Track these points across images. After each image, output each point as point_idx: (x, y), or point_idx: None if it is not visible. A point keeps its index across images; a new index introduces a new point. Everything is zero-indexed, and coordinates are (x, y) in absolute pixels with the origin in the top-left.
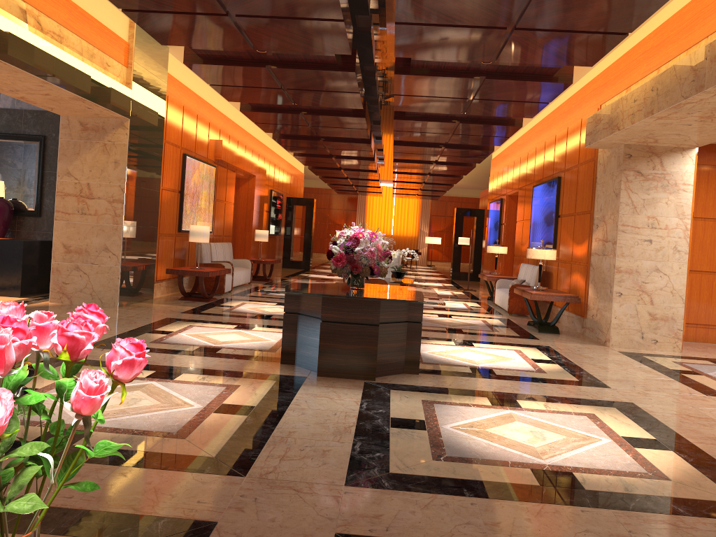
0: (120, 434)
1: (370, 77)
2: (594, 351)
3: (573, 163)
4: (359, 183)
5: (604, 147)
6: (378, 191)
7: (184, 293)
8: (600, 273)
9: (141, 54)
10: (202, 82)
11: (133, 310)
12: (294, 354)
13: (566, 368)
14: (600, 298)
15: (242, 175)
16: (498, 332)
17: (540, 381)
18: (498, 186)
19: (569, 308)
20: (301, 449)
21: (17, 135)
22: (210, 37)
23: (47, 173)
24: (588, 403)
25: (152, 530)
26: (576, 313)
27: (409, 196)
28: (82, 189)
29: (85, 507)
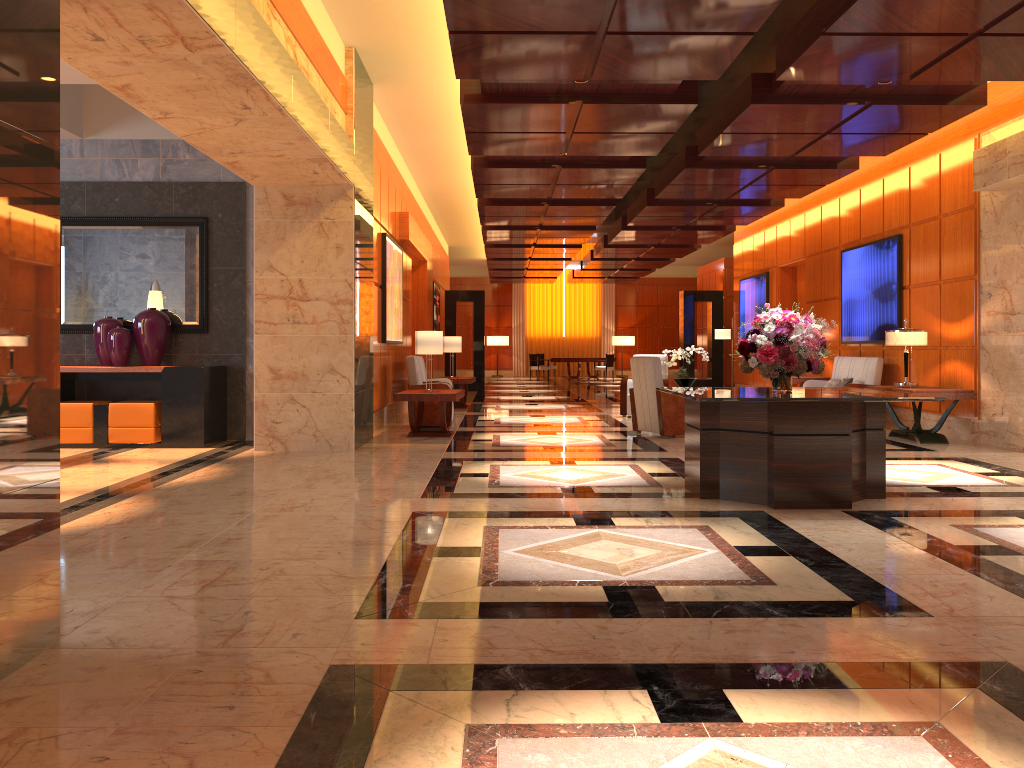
0: (694, 586)
1: None
2: None
3: (928, 214)
4: (539, 265)
5: (1002, 188)
6: (555, 275)
7: (415, 427)
8: (1003, 356)
9: (358, 94)
10: (387, 131)
11: (382, 453)
12: (717, 485)
13: None
14: (1009, 391)
15: (414, 261)
16: None
17: None
18: (757, 256)
19: (942, 408)
20: (931, 584)
21: (166, 218)
22: (539, 64)
23: (214, 270)
24: None
25: (955, 675)
26: (957, 415)
27: (594, 280)
28: (291, 288)
29: (831, 660)
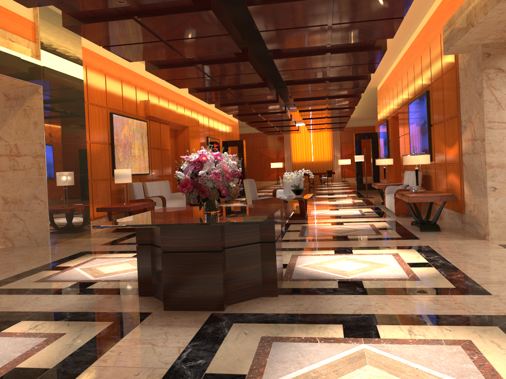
0: None
1: (253, 28)
2: (474, 247)
3: (438, 75)
4: (278, 124)
5: (462, 51)
6: (295, 129)
7: None
8: (472, 170)
9: (48, 30)
10: None
11: (60, 247)
12: (150, 286)
13: (443, 271)
14: (476, 195)
15: (176, 127)
16: (382, 235)
17: (410, 292)
18: (384, 111)
19: (448, 205)
20: None
21: None
22: None
23: None
24: (464, 321)
25: None
26: (455, 210)
27: (320, 130)
28: (11, 149)
29: None
